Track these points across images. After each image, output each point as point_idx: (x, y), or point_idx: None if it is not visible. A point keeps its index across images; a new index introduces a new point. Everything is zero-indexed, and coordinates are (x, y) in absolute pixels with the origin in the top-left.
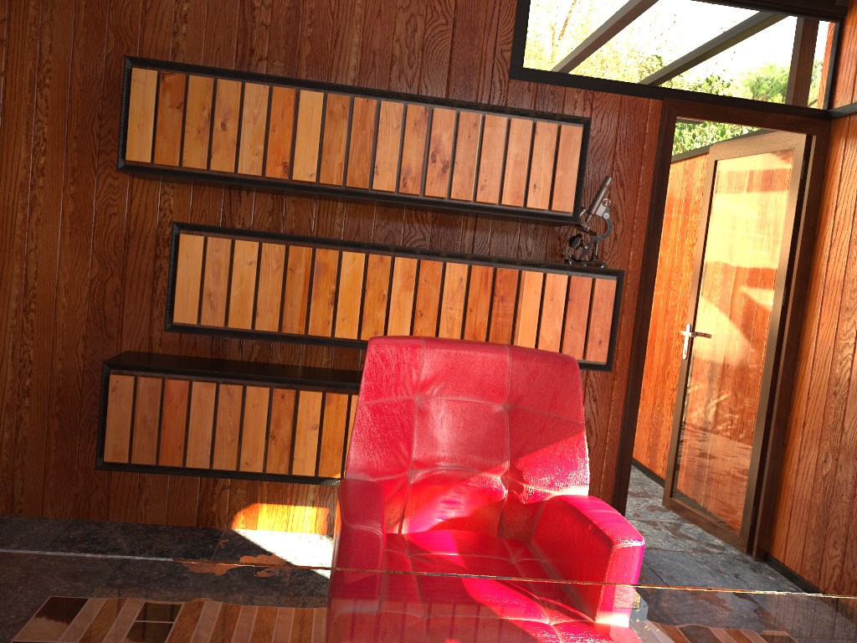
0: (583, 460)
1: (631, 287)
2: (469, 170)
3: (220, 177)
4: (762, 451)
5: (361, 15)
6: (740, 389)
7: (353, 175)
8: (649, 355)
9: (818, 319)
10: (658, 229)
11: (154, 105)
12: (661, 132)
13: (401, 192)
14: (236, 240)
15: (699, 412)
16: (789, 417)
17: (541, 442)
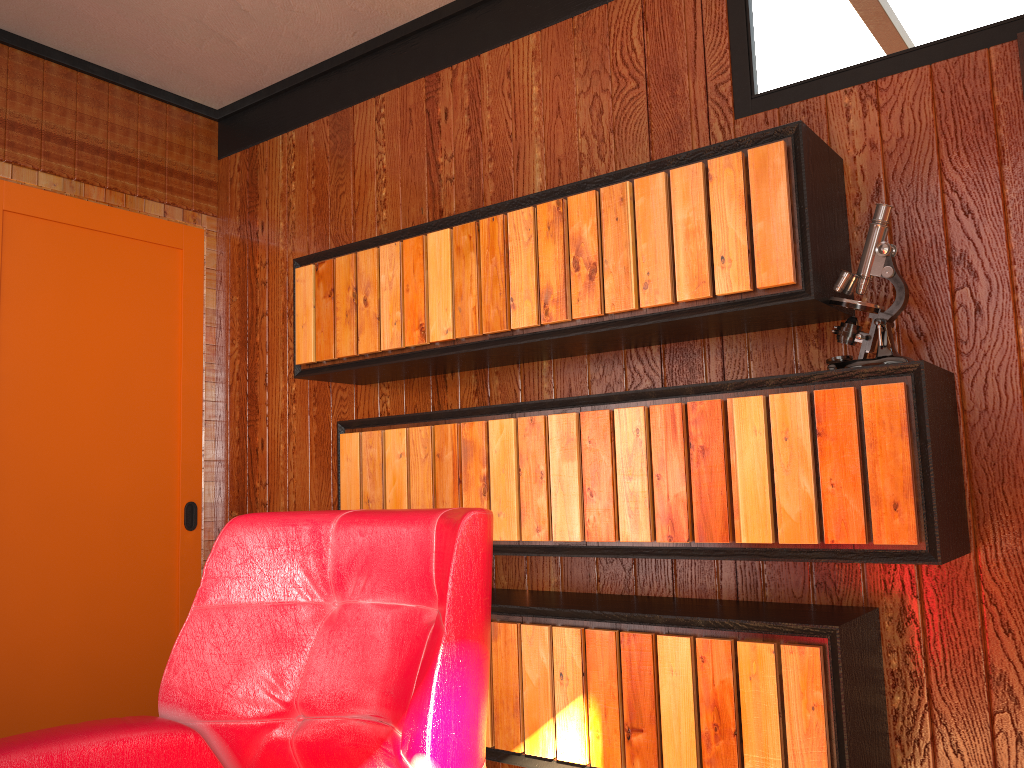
0: (428, 702)
1: None
2: (623, 266)
3: (373, 360)
4: None
5: (540, 123)
6: None
7: (489, 317)
8: None
9: None
10: None
11: (313, 300)
12: None
13: (550, 324)
14: (386, 430)
15: None
16: None
17: (424, 671)
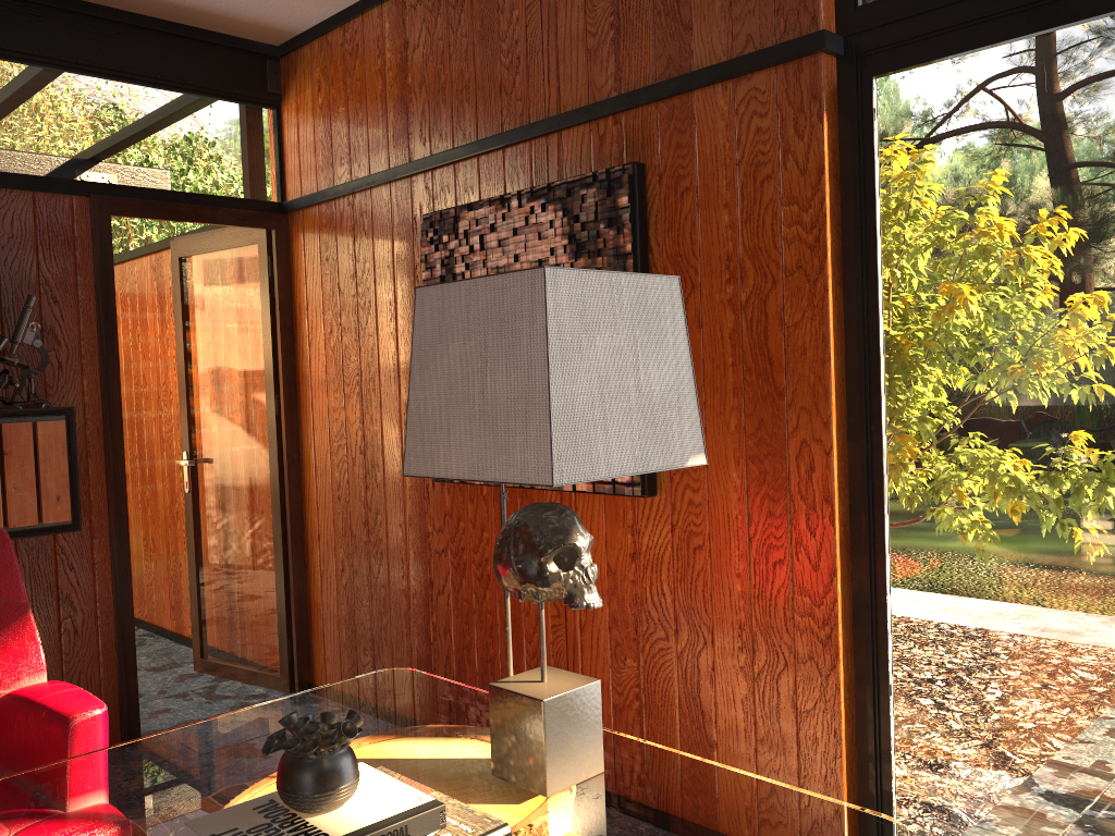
0: (35, 643)
1: (93, 423)
2: None
3: None
4: (286, 576)
5: None
6: (252, 514)
7: None
8: (153, 495)
9: (312, 424)
10: (114, 350)
11: None
12: (95, 235)
13: None
14: None
15: (215, 550)
16: (305, 532)
17: None
